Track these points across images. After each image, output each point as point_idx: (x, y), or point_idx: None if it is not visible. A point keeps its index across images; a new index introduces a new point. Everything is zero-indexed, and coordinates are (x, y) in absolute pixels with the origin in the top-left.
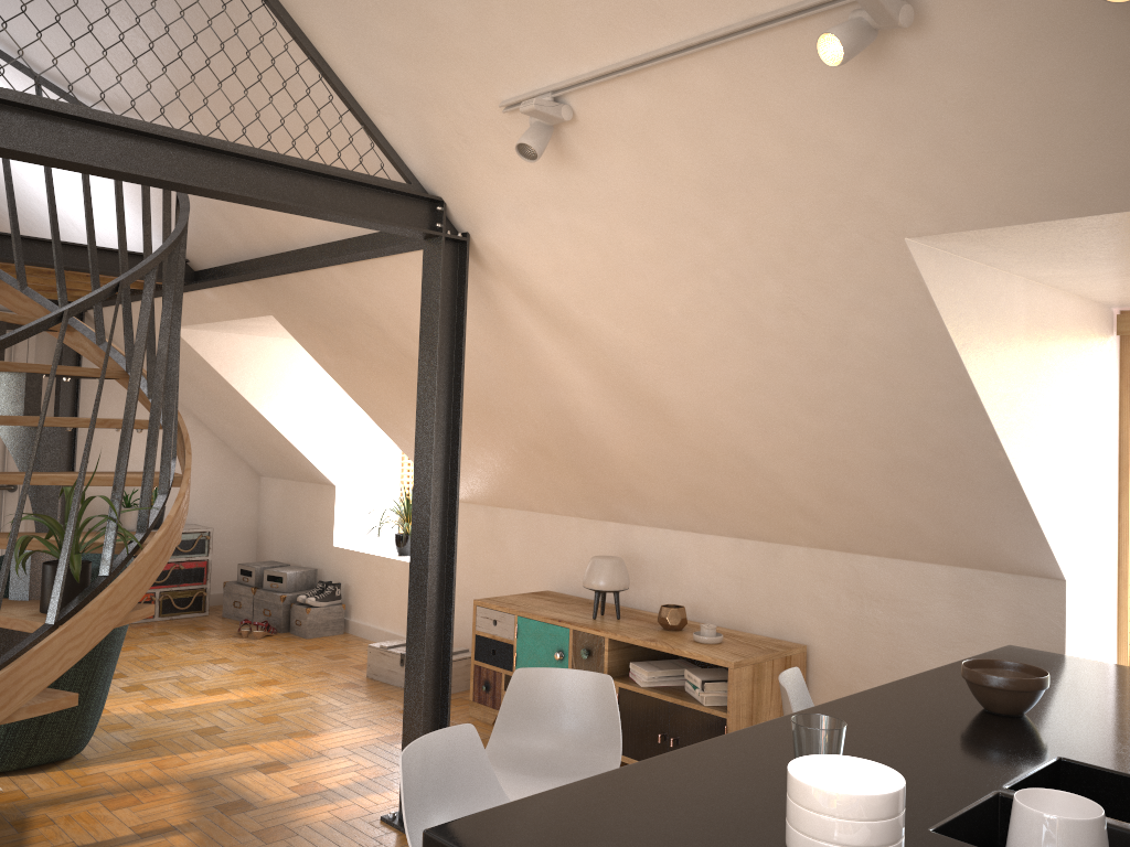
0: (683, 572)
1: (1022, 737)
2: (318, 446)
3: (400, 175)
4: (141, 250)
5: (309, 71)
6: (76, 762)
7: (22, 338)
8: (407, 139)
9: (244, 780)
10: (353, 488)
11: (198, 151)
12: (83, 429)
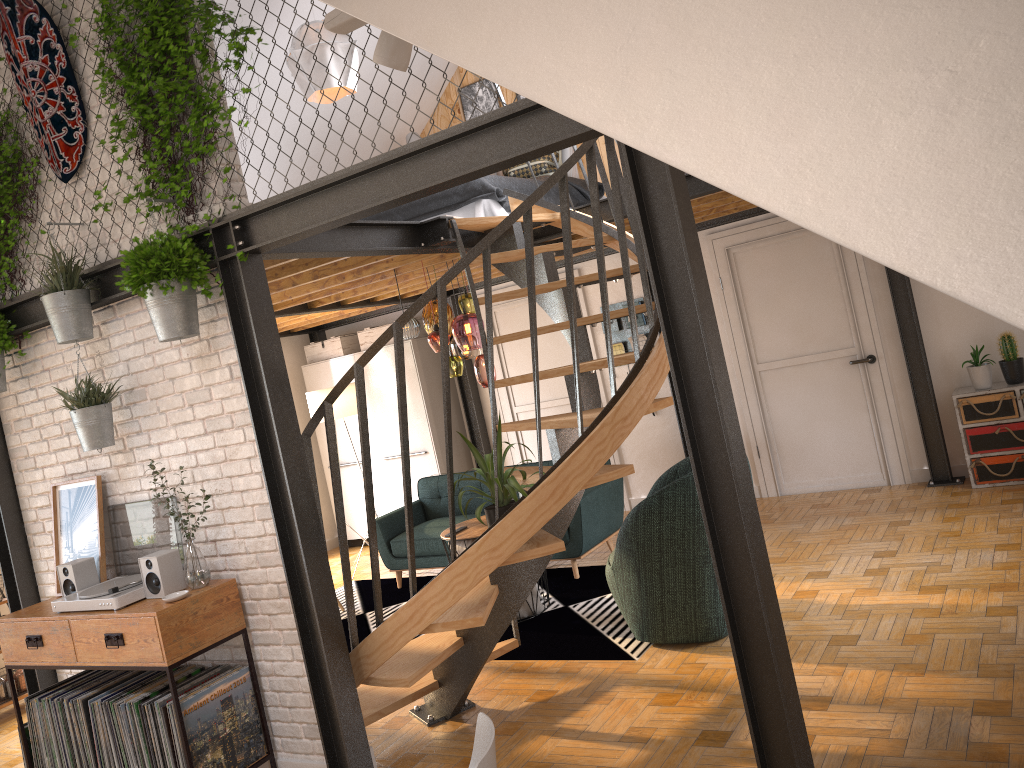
0: None
1: None
2: None
3: None
4: None
5: None
6: (709, 647)
7: (373, 353)
8: None
9: None
10: None
11: (381, 170)
12: (923, 292)
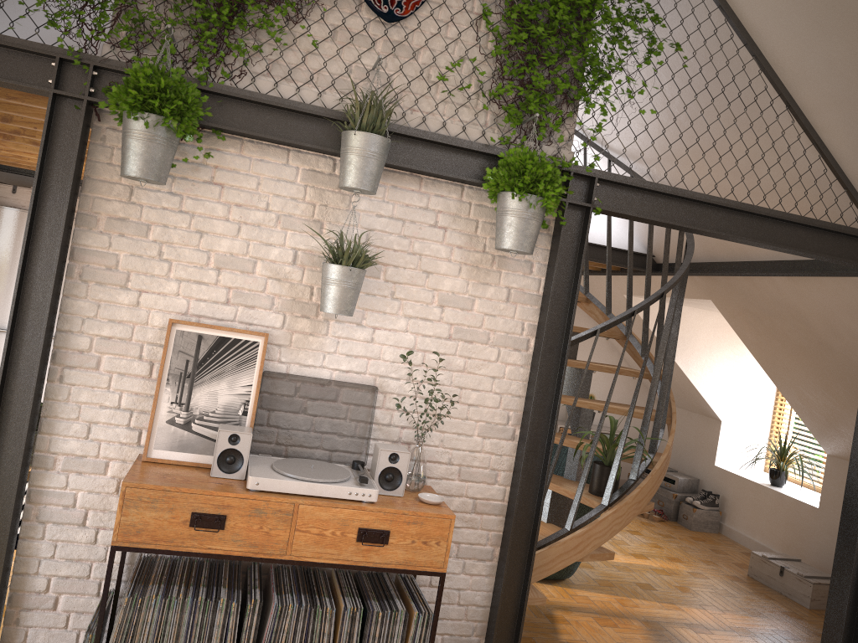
0: None
1: None
2: (711, 389)
3: None
4: (619, 245)
5: (807, 150)
6: (567, 583)
7: (612, 325)
8: None
9: (681, 632)
10: (734, 424)
11: (734, 212)
12: None
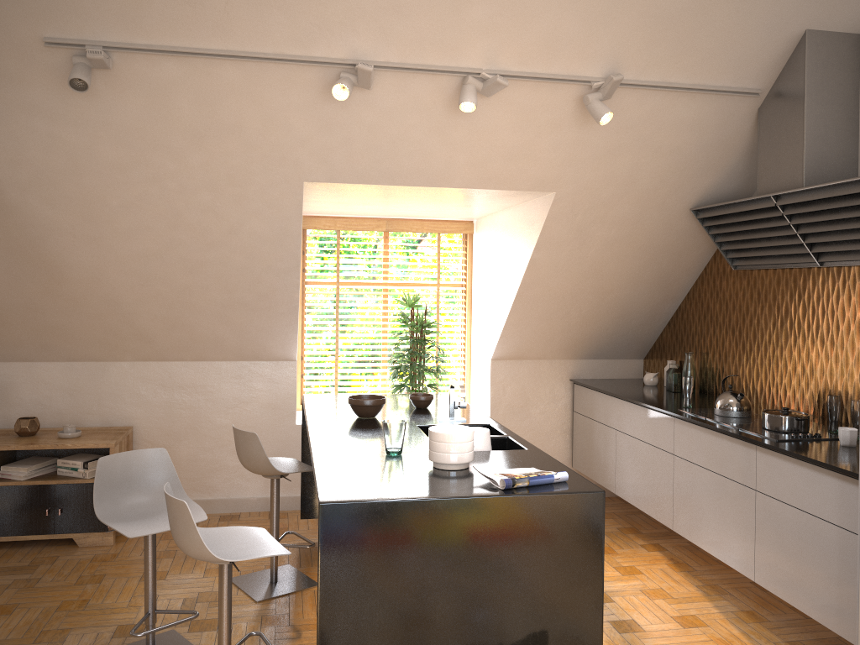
0: (15, 393)
1: None
2: None
3: None
4: None
5: None
6: None
7: None
8: None
9: None
10: None
11: None
12: None
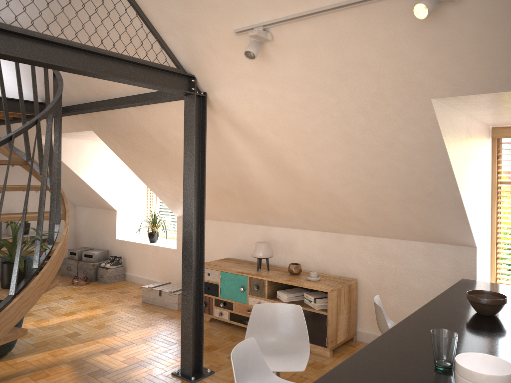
0: (296, 247)
1: (503, 327)
2: (107, 191)
3: (173, 64)
4: None
5: (129, 11)
6: (9, 356)
7: None
8: (179, 46)
9: (98, 359)
10: (125, 211)
11: (80, 52)
12: None
